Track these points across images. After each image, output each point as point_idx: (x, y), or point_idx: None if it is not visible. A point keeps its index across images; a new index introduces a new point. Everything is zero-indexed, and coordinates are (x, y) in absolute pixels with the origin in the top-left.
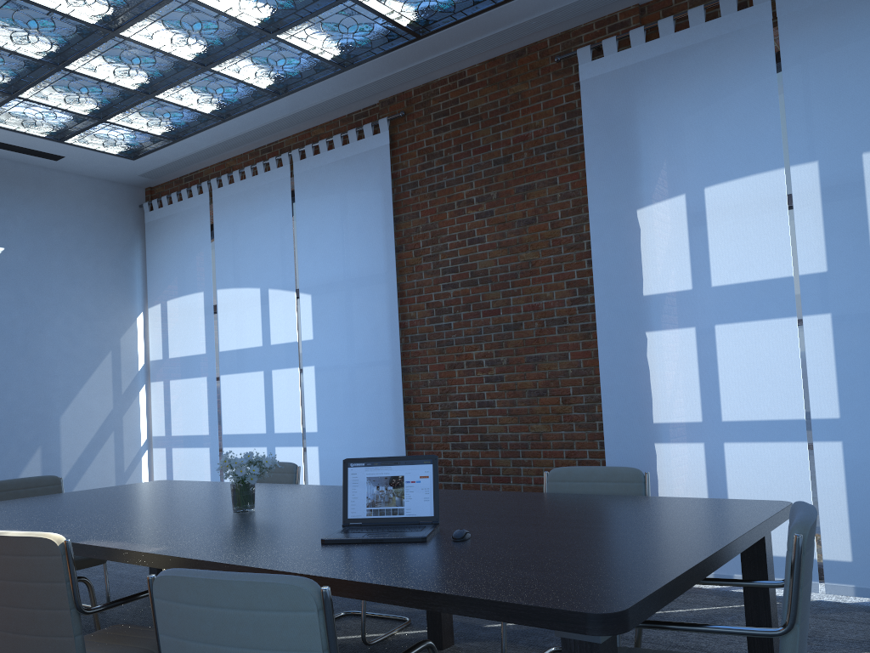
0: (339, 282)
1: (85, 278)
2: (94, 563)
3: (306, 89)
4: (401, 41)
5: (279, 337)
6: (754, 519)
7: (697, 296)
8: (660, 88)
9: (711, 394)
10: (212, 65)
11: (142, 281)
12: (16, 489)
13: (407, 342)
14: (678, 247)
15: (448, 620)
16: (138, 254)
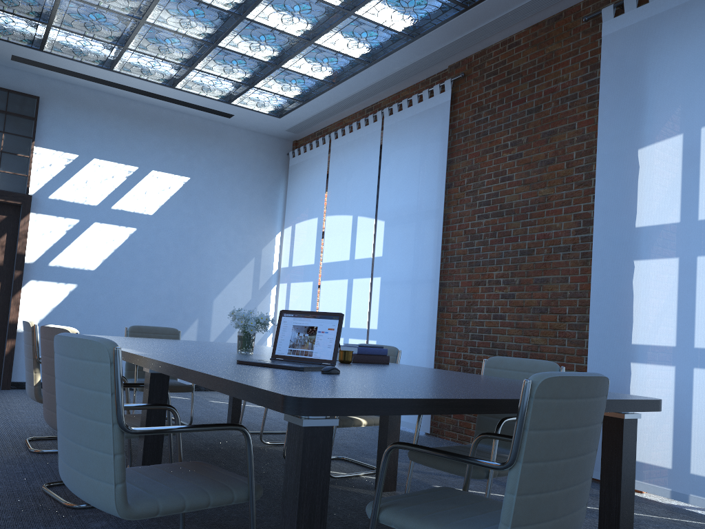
0: (404, 212)
1: (242, 203)
2: (183, 390)
3: (388, 57)
4: (453, 12)
5: (360, 253)
6: None
7: (684, 228)
8: (671, 37)
9: (686, 321)
10: (315, 40)
11: (282, 209)
12: (148, 333)
13: (447, 261)
14: (671, 182)
15: (392, 469)
16: (282, 189)
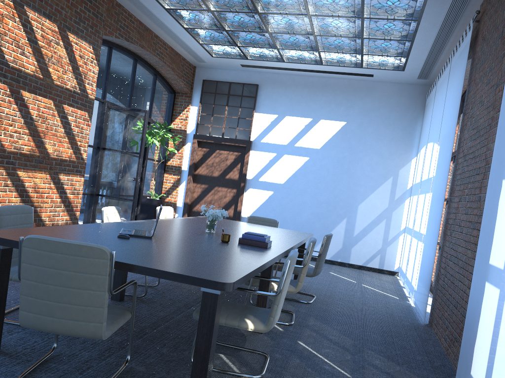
0: (444, 138)
1: (384, 137)
2: None
3: (424, 13)
4: None
5: (430, 173)
6: (153, 267)
7: None
8: None
9: None
10: (362, 16)
11: (419, 139)
12: (259, 221)
13: (454, 180)
14: None
15: None
16: (419, 124)
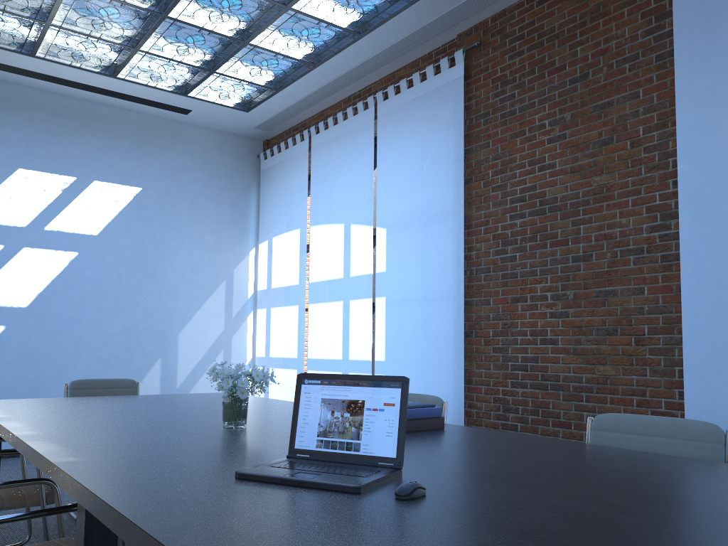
0: (411, 216)
1: (207, 216)
2: None
3: (383, 25)
4: None
5: (357, 269)
6: None
7: None
8: None
9: None
10: (292, 4)
11: (255, 221)
12: (96, 388)
13: (471, 274)
14: None
15: None
16: (253, 197)
